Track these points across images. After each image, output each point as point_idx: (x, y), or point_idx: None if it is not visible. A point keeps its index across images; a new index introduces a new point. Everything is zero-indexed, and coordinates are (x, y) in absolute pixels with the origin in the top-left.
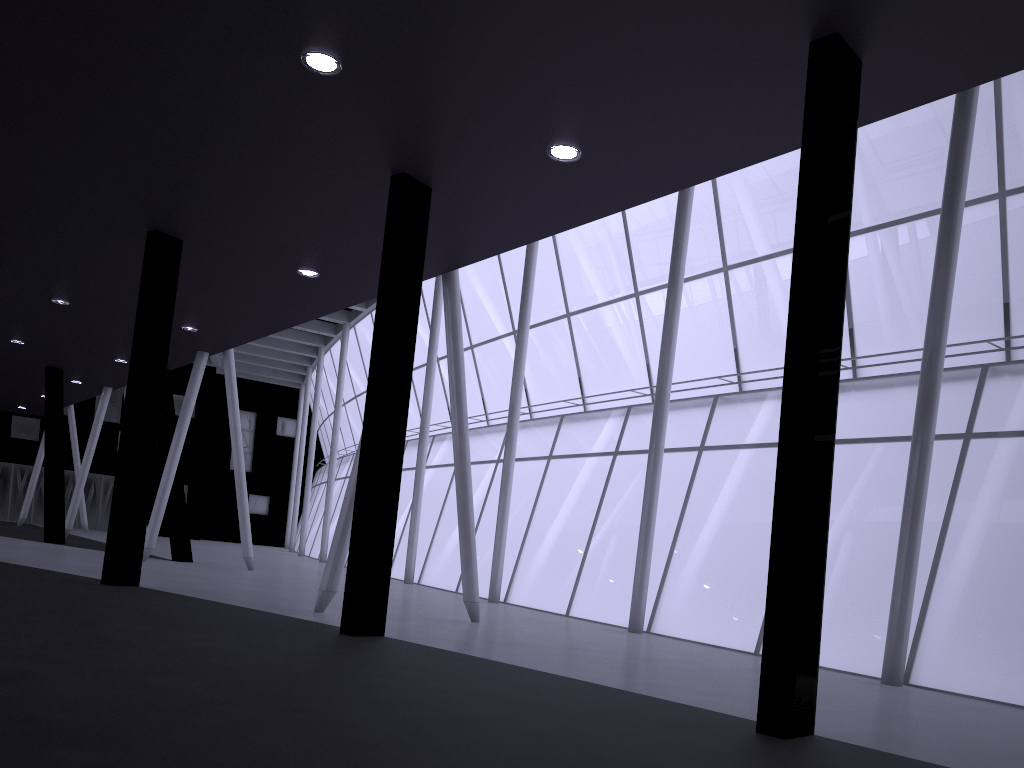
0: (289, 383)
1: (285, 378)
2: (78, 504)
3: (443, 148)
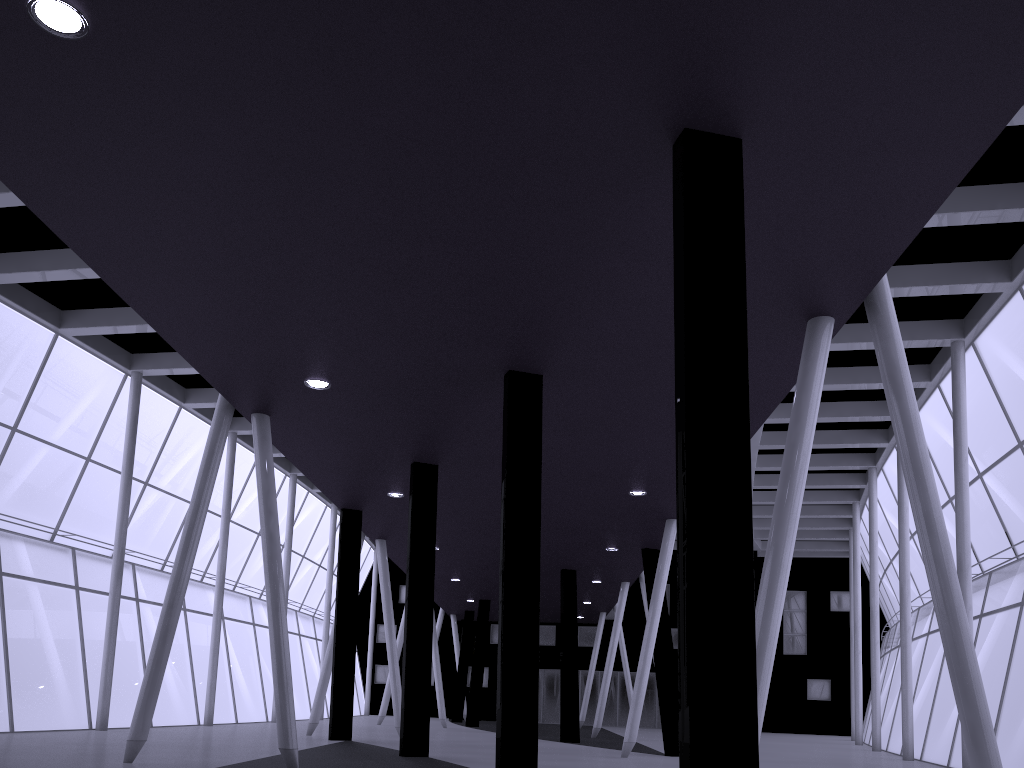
0: (838, 553)
1: (831, 548)
2: (604, 701)
3: (705, 40)
